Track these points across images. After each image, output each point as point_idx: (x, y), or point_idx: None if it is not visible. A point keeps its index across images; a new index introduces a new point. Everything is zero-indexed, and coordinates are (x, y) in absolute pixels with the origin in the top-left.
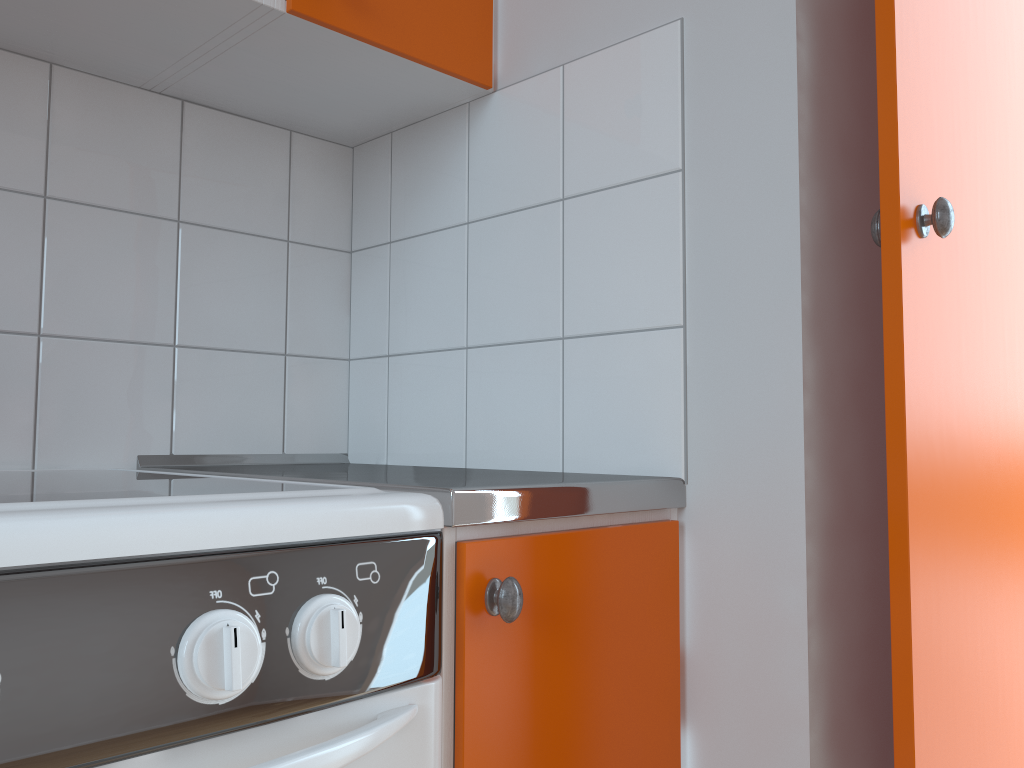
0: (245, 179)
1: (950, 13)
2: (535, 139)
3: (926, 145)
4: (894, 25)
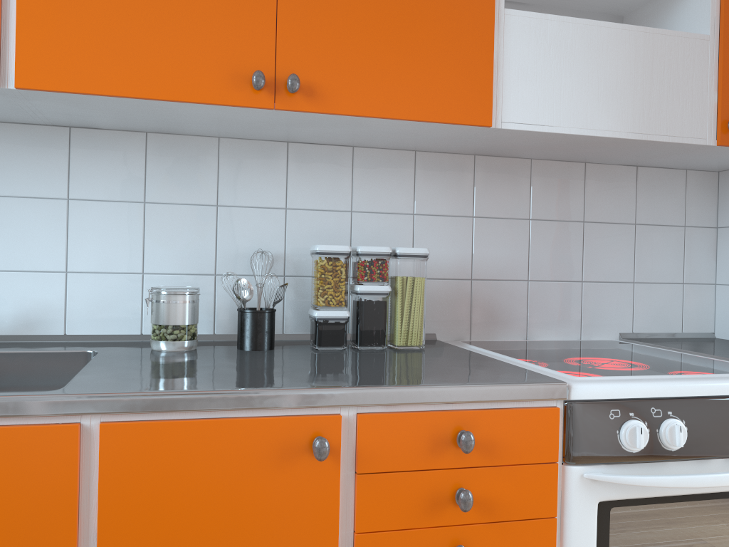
0: (664, 198)
1: None
2: None
3: None
4: None
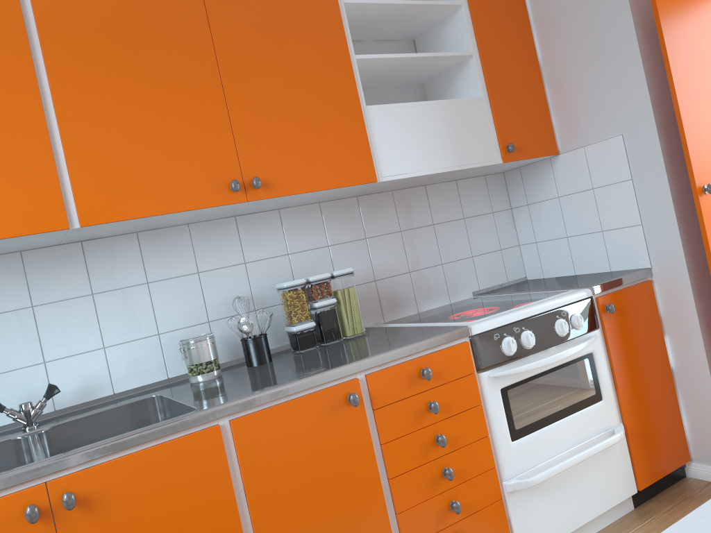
0: (477, 197)
1: (705, 124)
2: (578, 170)
3: (703, 168)
4: (686, 141)
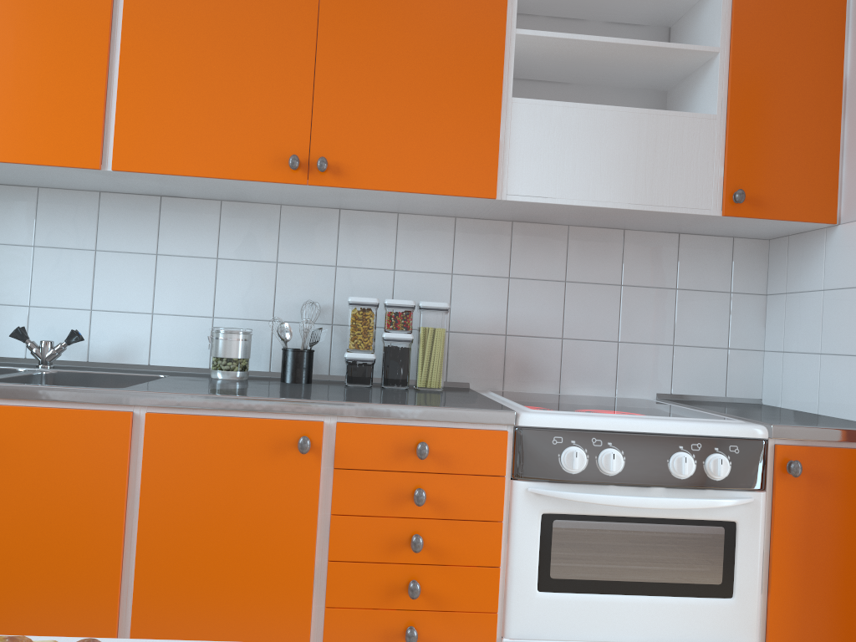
0: (708, 265)
1: None
2: (855, 253)
3: None
4: None
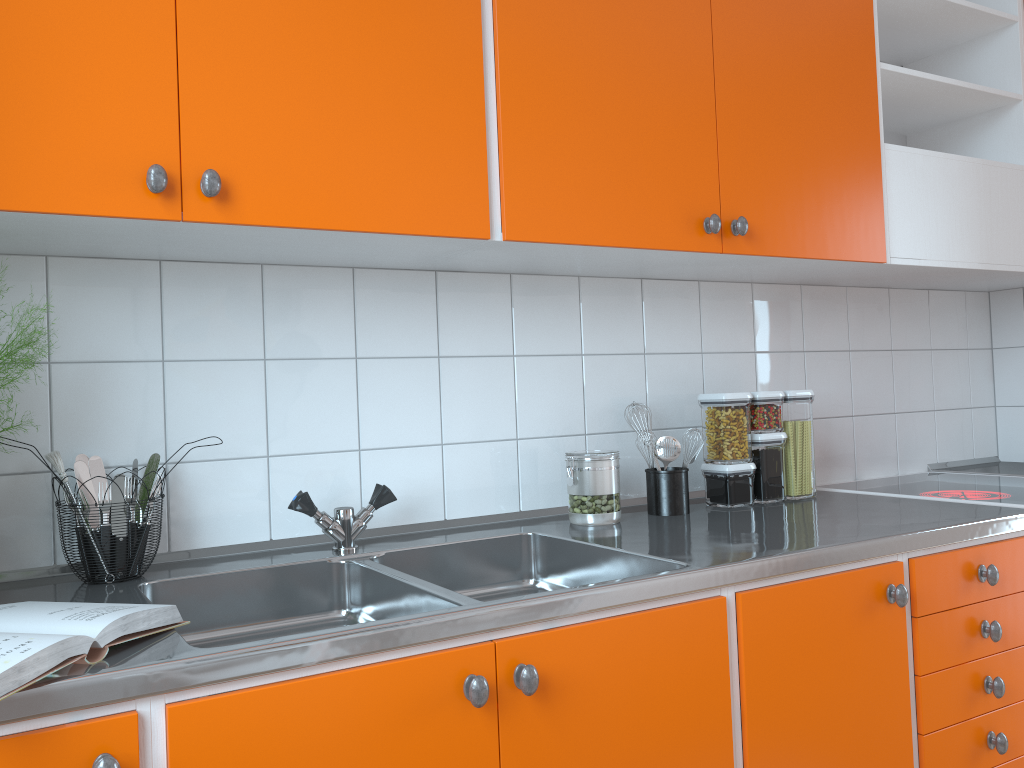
0: (950, 322)
1: None
2: None
3: None
4: None
